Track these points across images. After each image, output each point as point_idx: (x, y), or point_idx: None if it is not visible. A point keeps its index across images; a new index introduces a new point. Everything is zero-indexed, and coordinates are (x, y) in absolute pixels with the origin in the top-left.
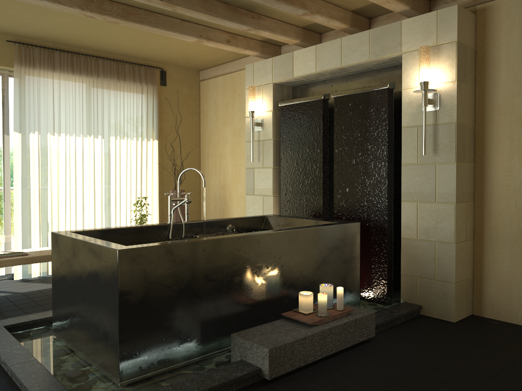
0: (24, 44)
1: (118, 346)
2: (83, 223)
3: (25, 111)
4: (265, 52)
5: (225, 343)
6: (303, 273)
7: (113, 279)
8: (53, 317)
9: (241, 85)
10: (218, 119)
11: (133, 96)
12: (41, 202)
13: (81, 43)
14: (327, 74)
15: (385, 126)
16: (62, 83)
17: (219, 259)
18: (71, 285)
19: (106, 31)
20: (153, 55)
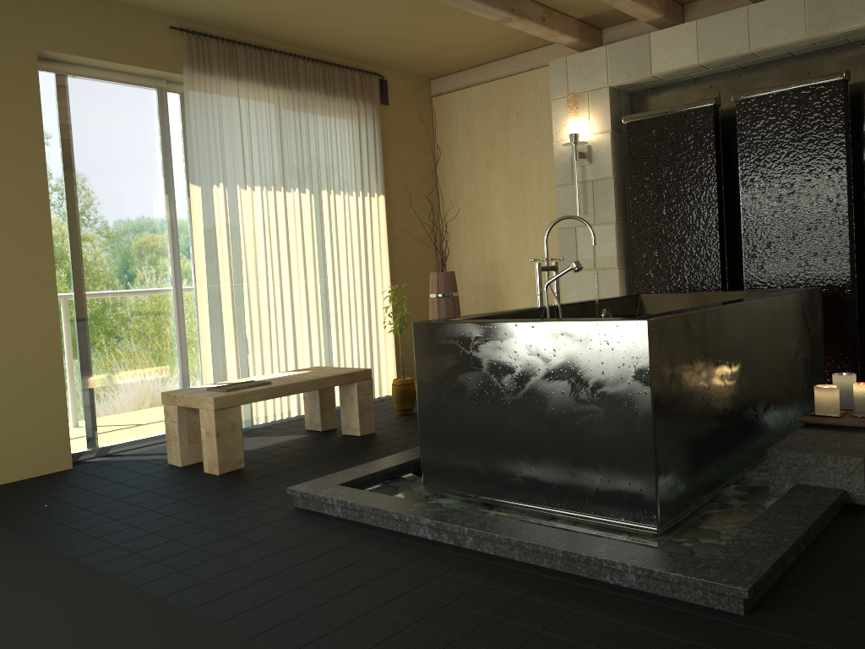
0: (194, 33)
1: (654, 472)
2: (294, 337)
3: (203, 148)
4: (584, 38)
5: (733, 470)
6: (784, 364)
7: (636, 367)
8: (425, 462)
9: (521, 98)
10: (475, 158)
11: (347, 123)
12: (235, 303)
13: (281, 31)
14: (712, 66)
15: (840, 139)
16: (251, 101)
17: (723, 339)
18: (486, 400)
19: (345, 6)
20: (380, 51)
